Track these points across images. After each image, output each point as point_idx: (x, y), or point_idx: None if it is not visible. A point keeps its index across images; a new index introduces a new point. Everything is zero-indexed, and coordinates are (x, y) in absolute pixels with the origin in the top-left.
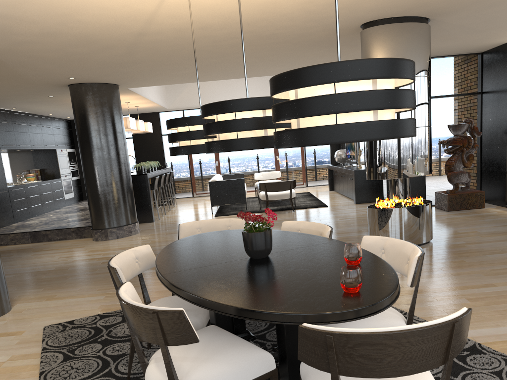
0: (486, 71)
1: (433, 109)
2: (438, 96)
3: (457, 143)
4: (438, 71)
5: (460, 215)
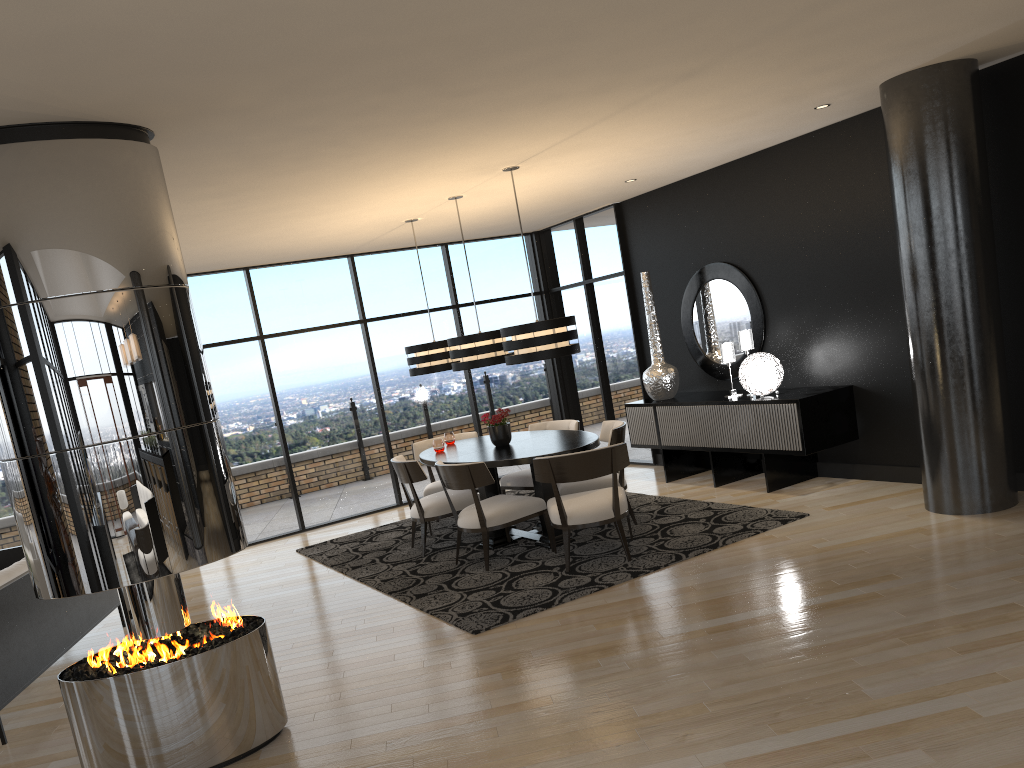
0: None
1: None
2: None
3: None
4: None
5: None
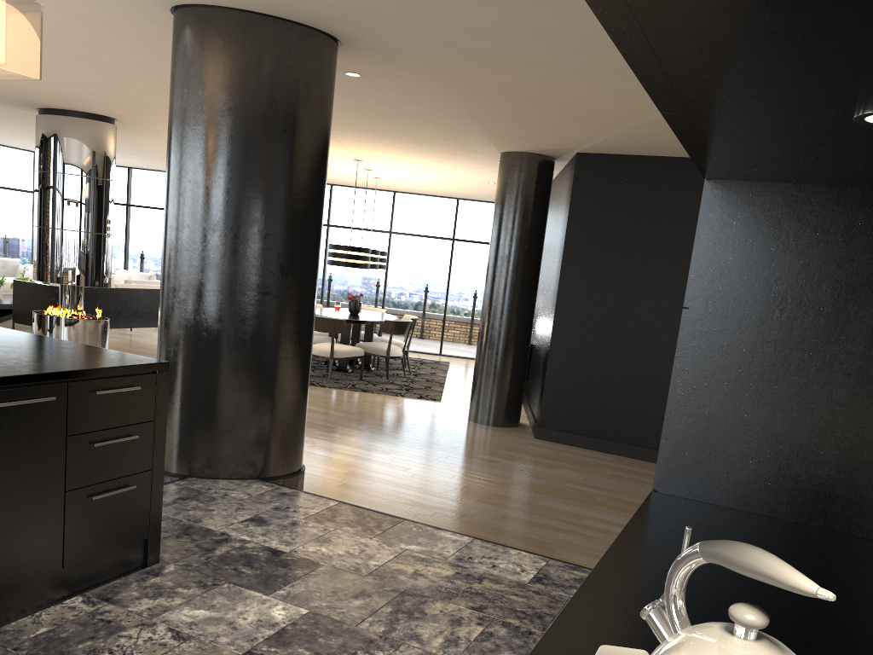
0: None
1: None
2: None
3: None
4: None
5: None
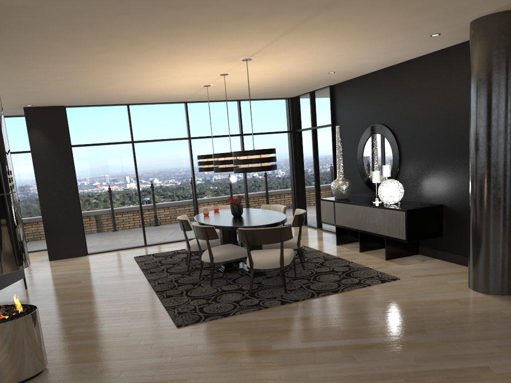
0: None
1: None
2: None
3: None
4: None
5: None
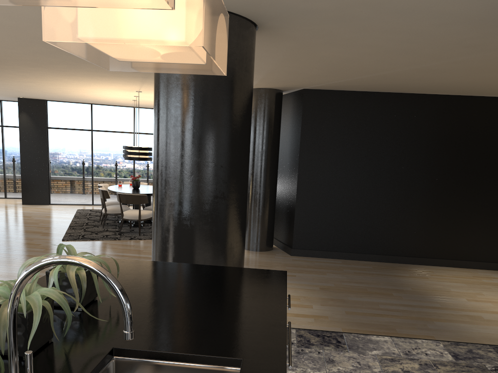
0: None
1: None
2: None
3: None
4: None
5: None
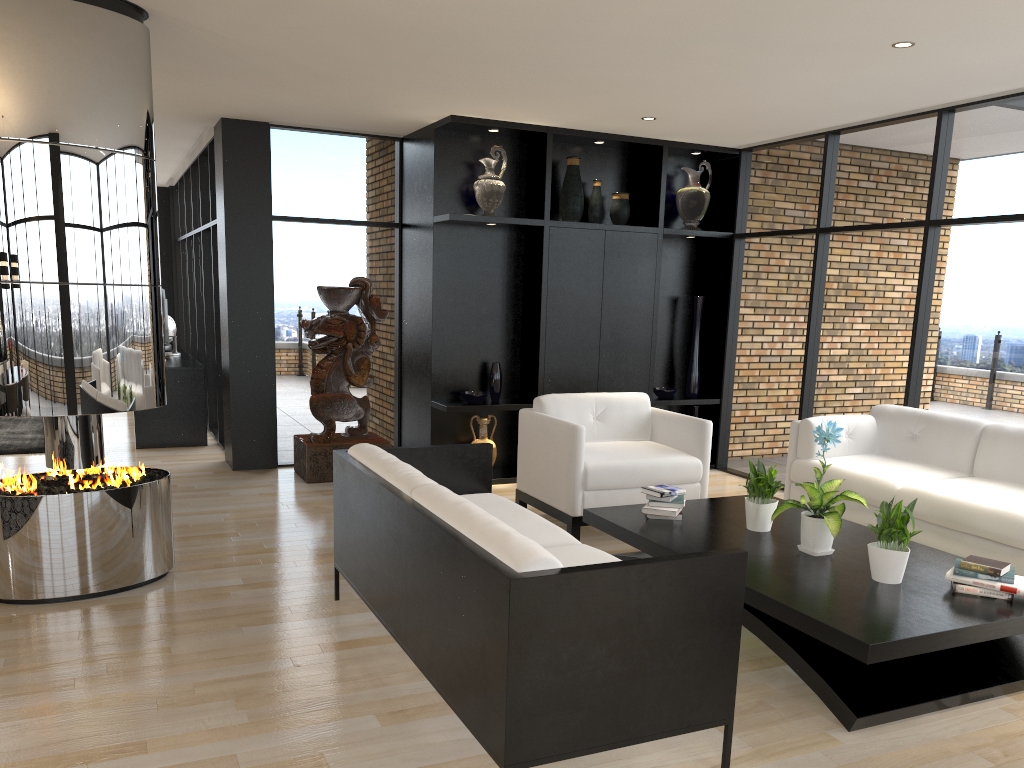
0: (407, 180)
1: (297, 246)
2: (306, 219)
3: (332, 330)
4: (307, 162)
5: (322, 495)
